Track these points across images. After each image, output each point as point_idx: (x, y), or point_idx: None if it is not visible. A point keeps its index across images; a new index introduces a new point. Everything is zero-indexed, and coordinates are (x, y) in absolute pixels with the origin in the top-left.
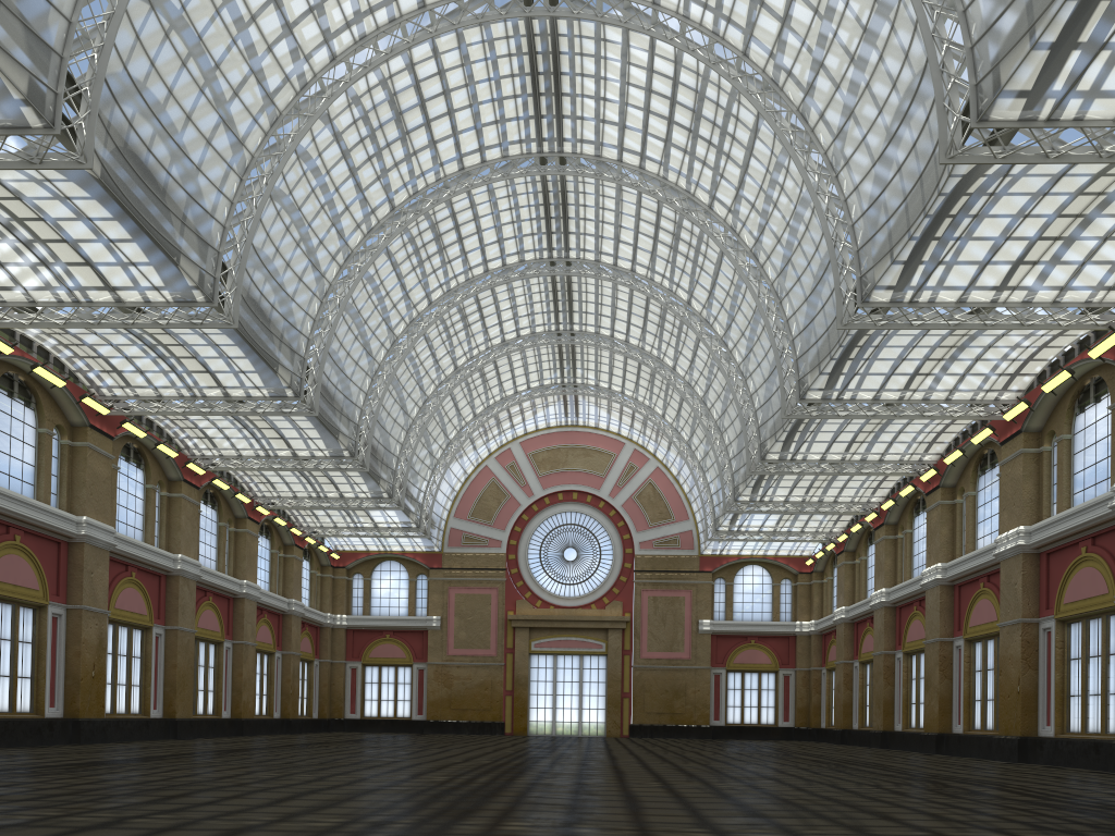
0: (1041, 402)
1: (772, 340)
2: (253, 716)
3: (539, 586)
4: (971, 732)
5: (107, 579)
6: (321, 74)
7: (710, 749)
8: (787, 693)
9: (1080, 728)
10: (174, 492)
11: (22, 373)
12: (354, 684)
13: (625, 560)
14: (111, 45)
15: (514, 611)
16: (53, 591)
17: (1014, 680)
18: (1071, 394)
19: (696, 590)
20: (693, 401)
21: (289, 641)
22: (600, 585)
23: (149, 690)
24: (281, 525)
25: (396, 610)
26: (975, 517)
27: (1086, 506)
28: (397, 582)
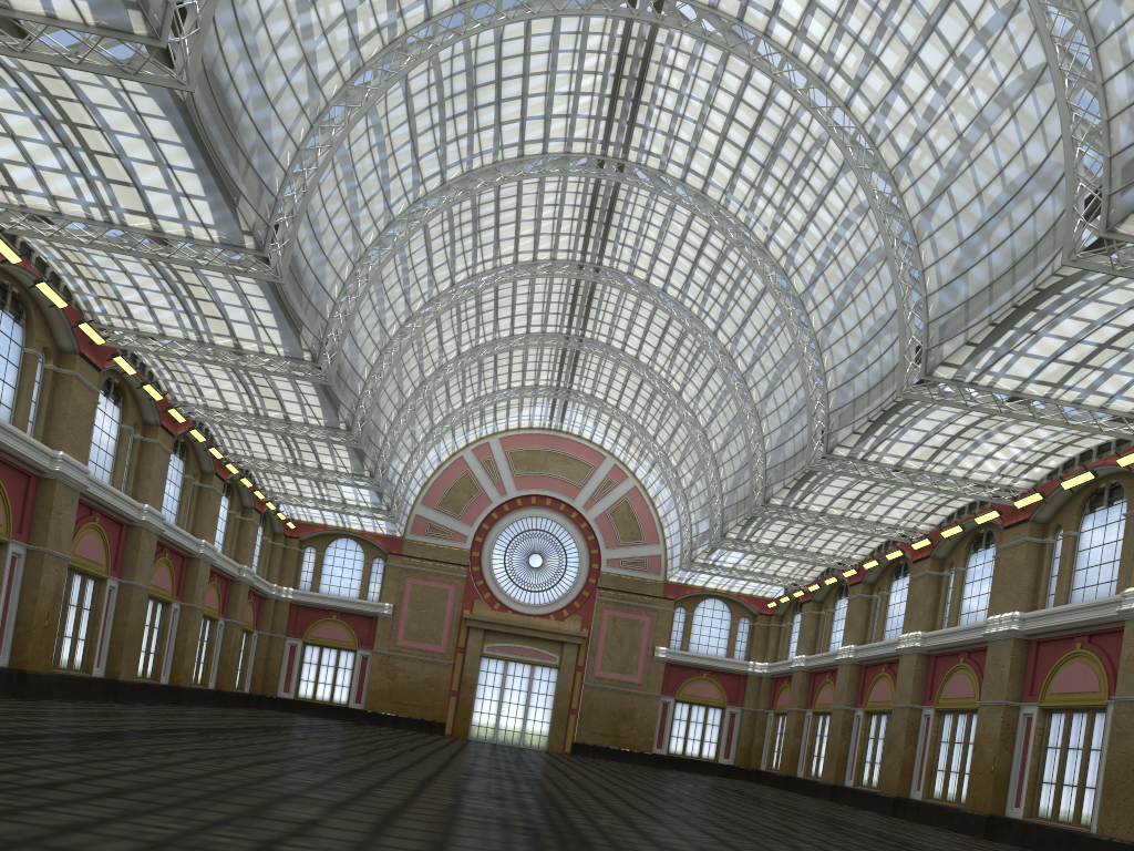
0: (1054, 496)
1: (806, 389)
2: (191, 685)
3: (500, 588)
4: (930, 800)
5: (73, 522)
6: (413, 32)
7: (674, 784)
8: (731, 731)
9: (1050, 815)
10: (149, 437)
11: (18, 285)
12: (291, 661)
13: (590, 575)
14: None
15: (471, 610)
16: (16, 528)
17: (988, 759)
18: (1085, 494)
19: (656, 616)
20: (693, 429)
21: (234, 609)
22: (562, 596)
23: (95, 646)
24: (246, 486)
25: (347, 591)
26: (961, 592)
27: (1089, 605)
28: (352, 562)
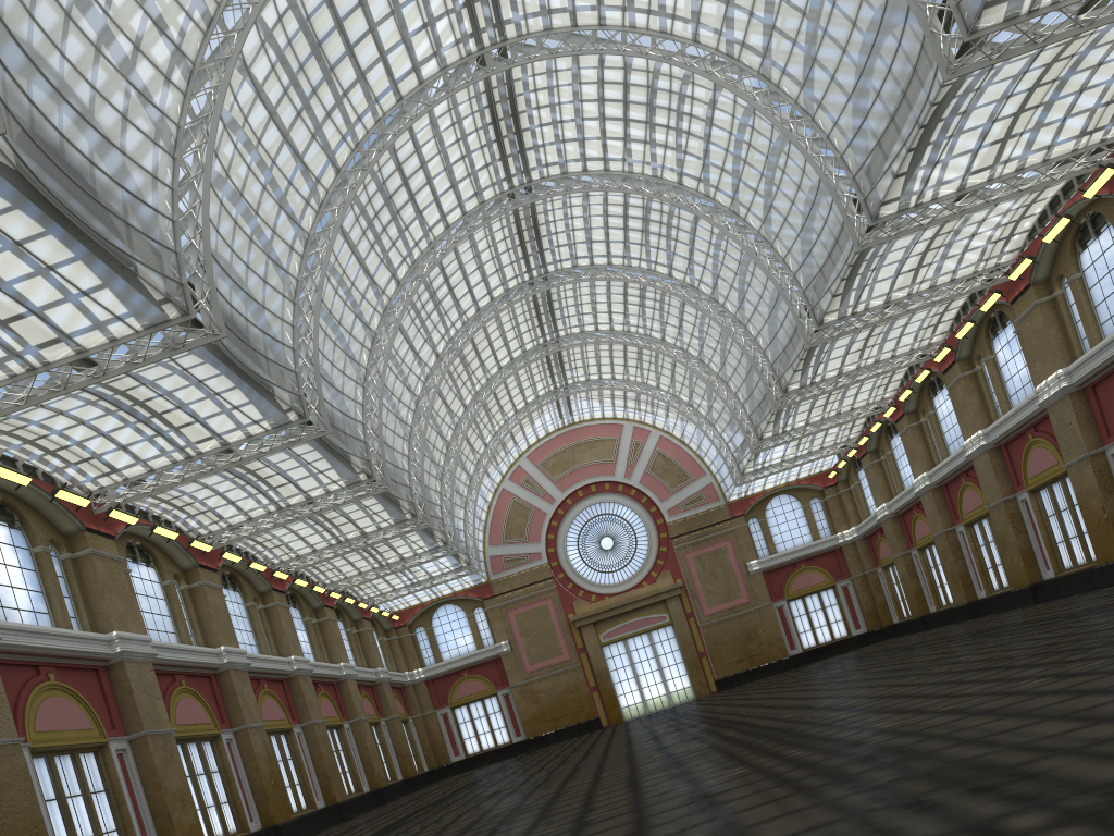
0: (1042, 253)
1: (774, 281)
2: (387, 783)
3: (588, 581)
4: (1064, 572)
5: (254, 696)
6: (332, 188)
7: (824, 670)
8: (851, 603)
9: None
10: (268, 602)
11: (138, 538)
12: (449, 728)
13: (659, 531)
14: (208, 228)
15: (573, 612)
16: (219, 720)
17: (1098, 510)
18: (1070, 236)
19: (734, 536)
20: (690, 363)
21: (387, 707)
22: (644, 561)
23: (309, 785)
24: (350, 603)
25: (465, 648)
26: (1000, 378)
27: None
28: (457, 623)
